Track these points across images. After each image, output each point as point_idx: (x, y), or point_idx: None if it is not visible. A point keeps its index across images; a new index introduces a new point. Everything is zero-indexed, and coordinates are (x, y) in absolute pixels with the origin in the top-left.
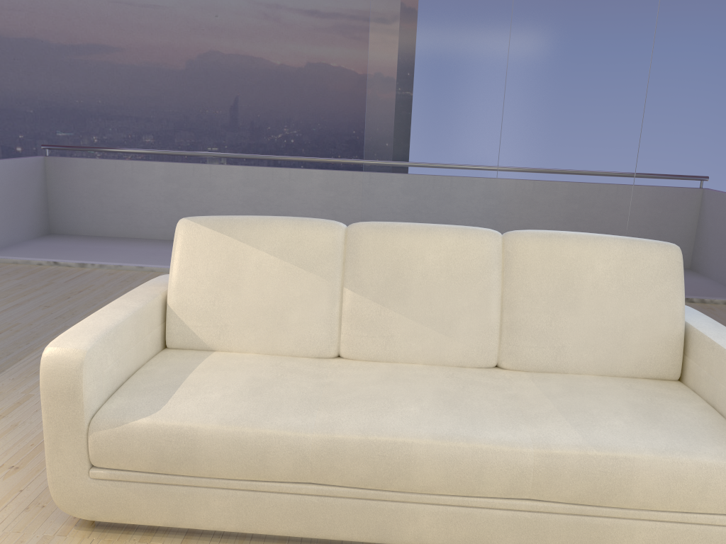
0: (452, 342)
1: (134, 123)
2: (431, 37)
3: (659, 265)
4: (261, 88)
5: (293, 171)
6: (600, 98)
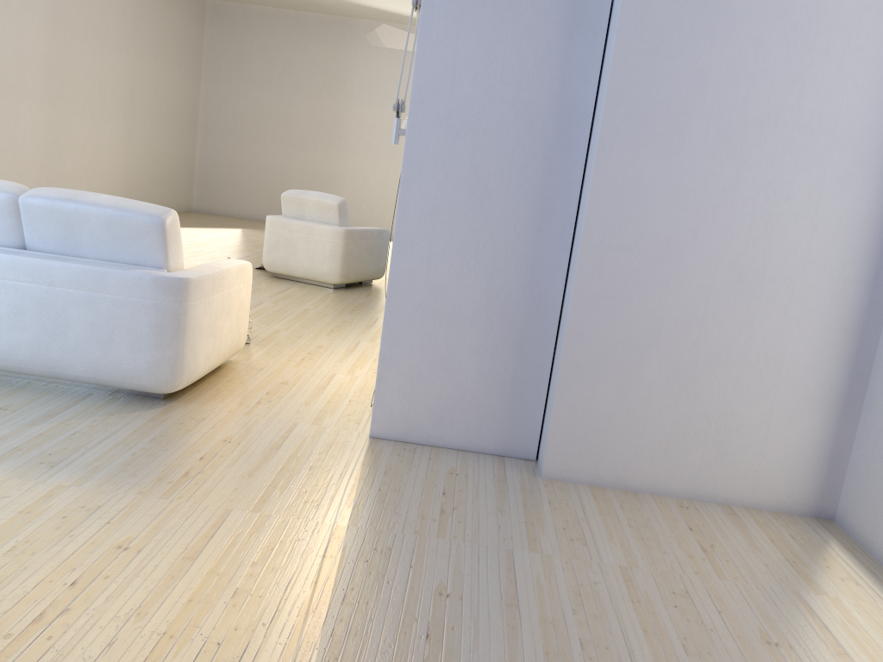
0: None
1: None
2: None
3: None
4: None
5: None
6: None
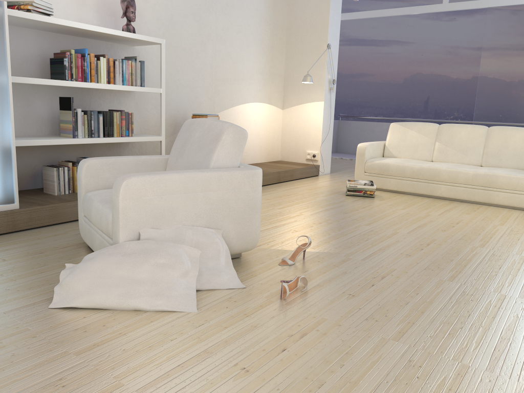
0: (466, 157)
1: (374, 110)
2: (509, 64)
3: None
4: (443, 91)
5: None
6: None
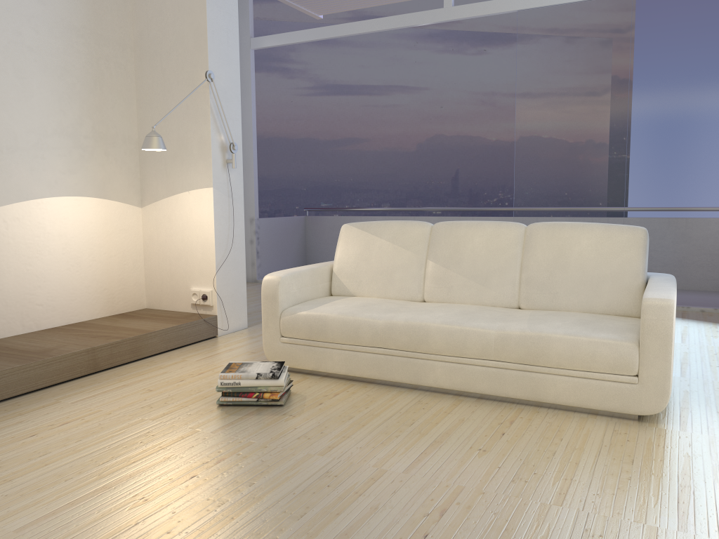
0: (487, 290)
1: (375, 194)
2: (563, 107)
3: (626, 240)
4: (478, 161)
5: (475, 218)
6: (714, 140)
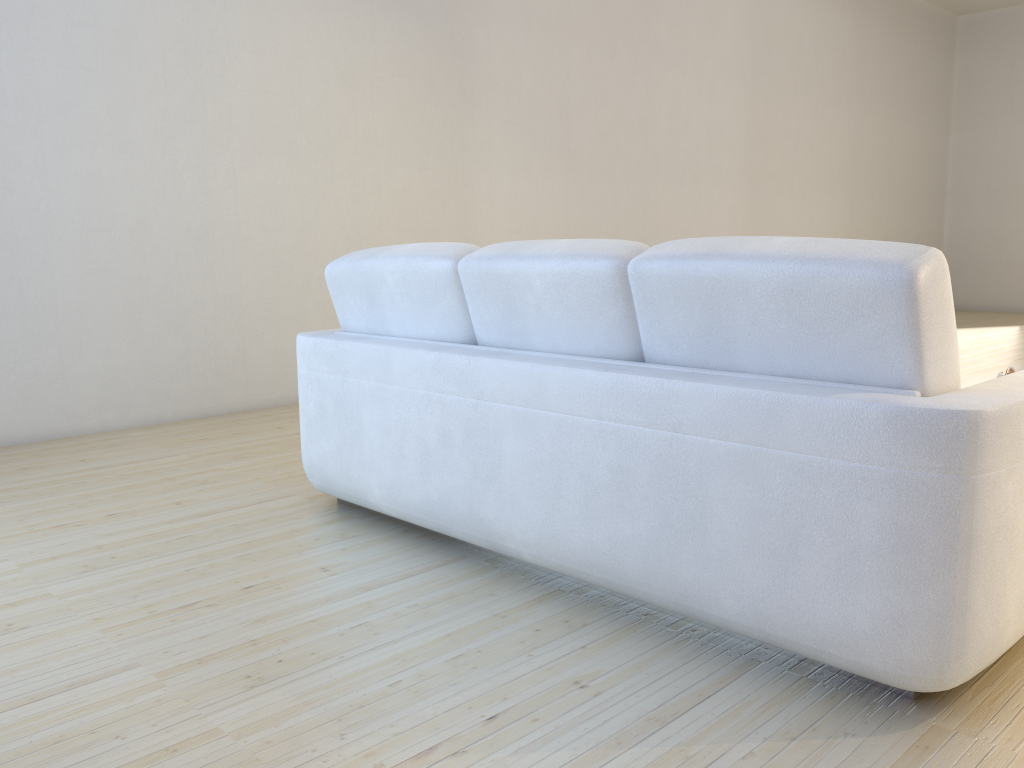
0: None
1: None
2: None
3: None
4: None
5: None
6: None
